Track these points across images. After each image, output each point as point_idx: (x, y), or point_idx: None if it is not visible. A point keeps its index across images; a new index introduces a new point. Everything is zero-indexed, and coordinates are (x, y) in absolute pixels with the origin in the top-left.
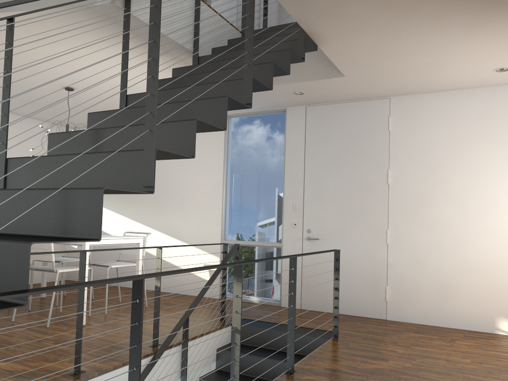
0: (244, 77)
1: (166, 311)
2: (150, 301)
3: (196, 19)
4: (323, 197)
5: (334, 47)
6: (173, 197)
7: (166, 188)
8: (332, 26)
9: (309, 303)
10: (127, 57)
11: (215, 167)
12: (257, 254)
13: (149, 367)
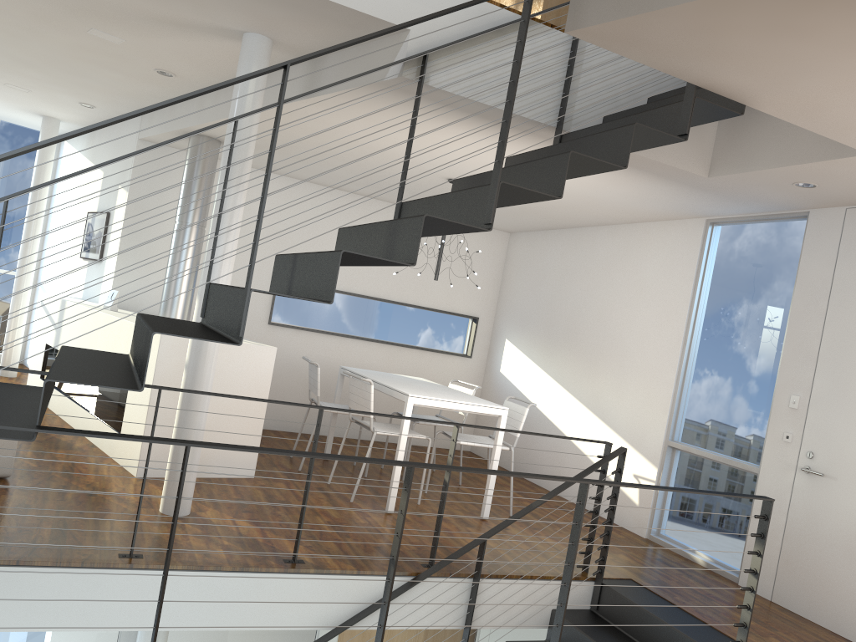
0: (491, 181)
1: (527, 529)
2: (428, 499)
3: (567, 73)
4: (849, 394)
5: (782, 106)
6: (611, 353)
7: (604, 337)
8: (734, 73)
9: (787, 595)
10: (409, 149)
11: (675, 312)
12: (720, 478)
13: (398, 591)
